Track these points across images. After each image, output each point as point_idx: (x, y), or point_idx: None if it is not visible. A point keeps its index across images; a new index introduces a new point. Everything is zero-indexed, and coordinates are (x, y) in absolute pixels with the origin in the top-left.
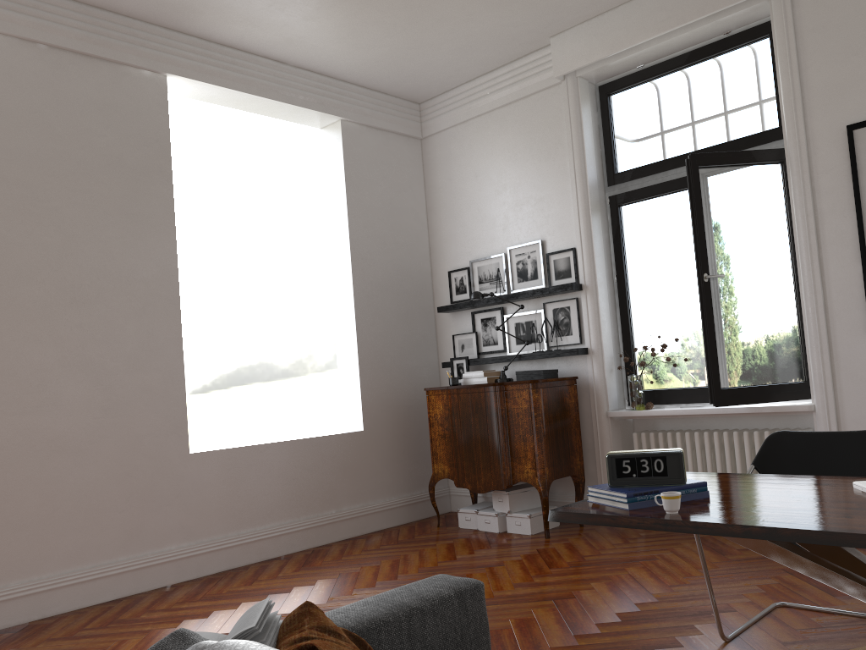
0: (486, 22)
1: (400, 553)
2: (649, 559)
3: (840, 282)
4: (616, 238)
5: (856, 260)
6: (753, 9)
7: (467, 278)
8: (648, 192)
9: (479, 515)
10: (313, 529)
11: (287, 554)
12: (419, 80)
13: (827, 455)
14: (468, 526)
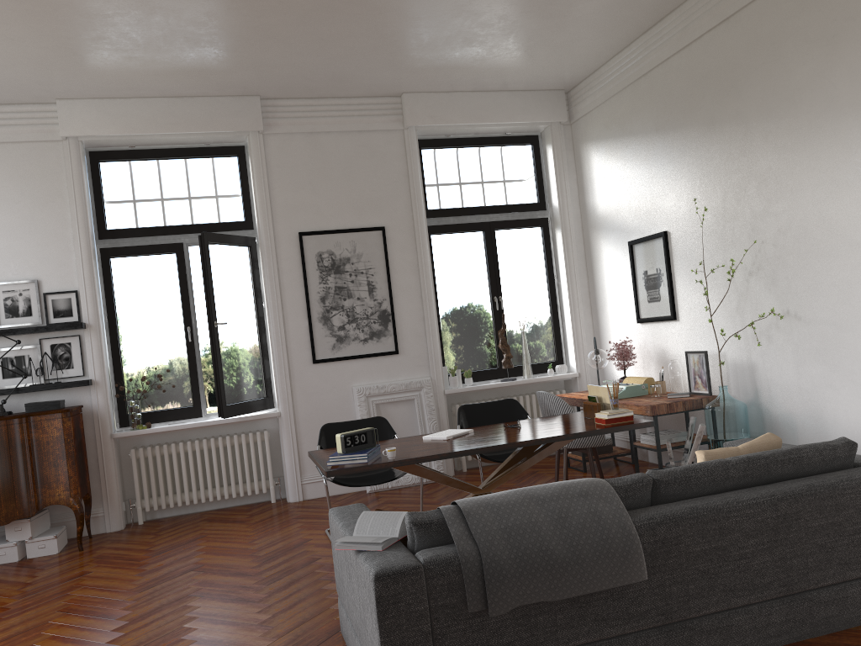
0: (19, 73)
1: None
2: (200, 536)
3: (295, 331)
4: (107, 284)
5: (304, 317)
6: (235, 137)
7: None
8: (139, 250)
9: None
10: None
11: None
12: None
13: None
14: None
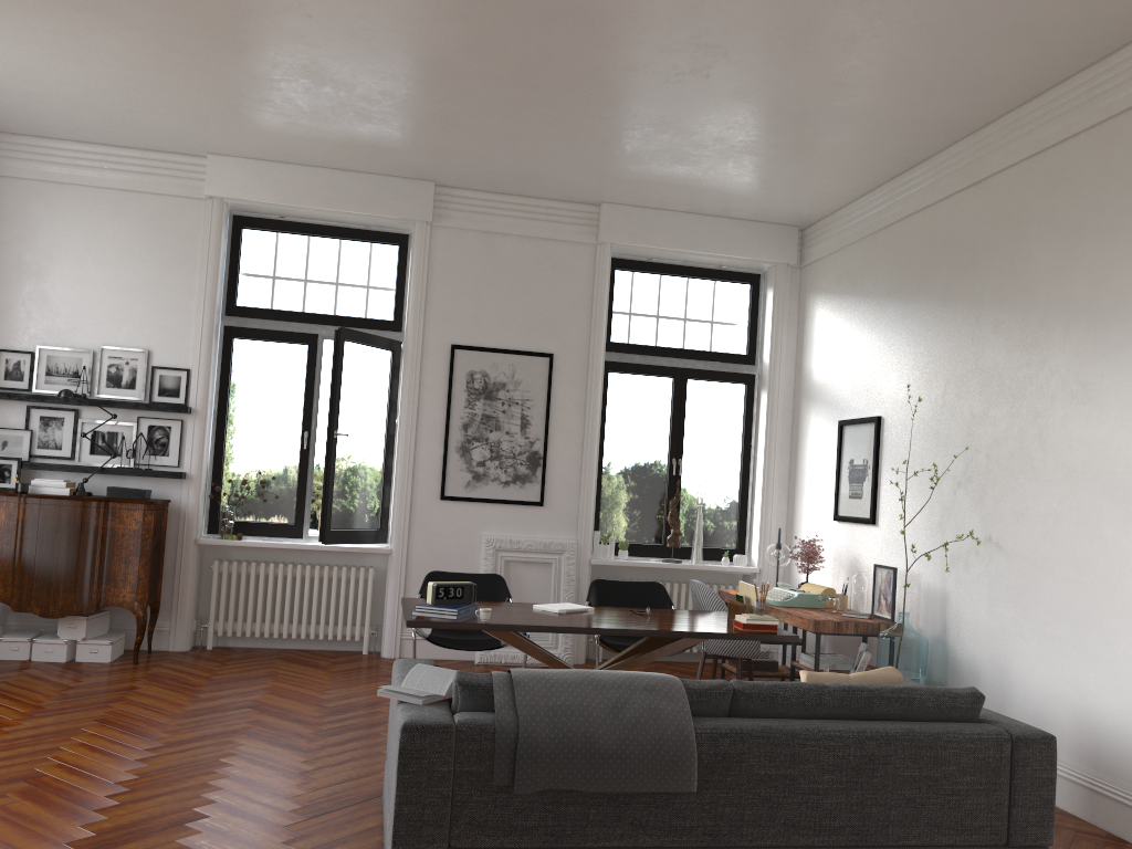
0: (172, 122)
1: None
2: (270, 674)
3: (426, 458)
4: (225, 368)
5: (440, 444)
6: (399, 223)
7: (29, 365)
8: (268, 335)
9: (38, 643)
10: None
11: None
12: (27, 119)
13: None
14: (15, 656)
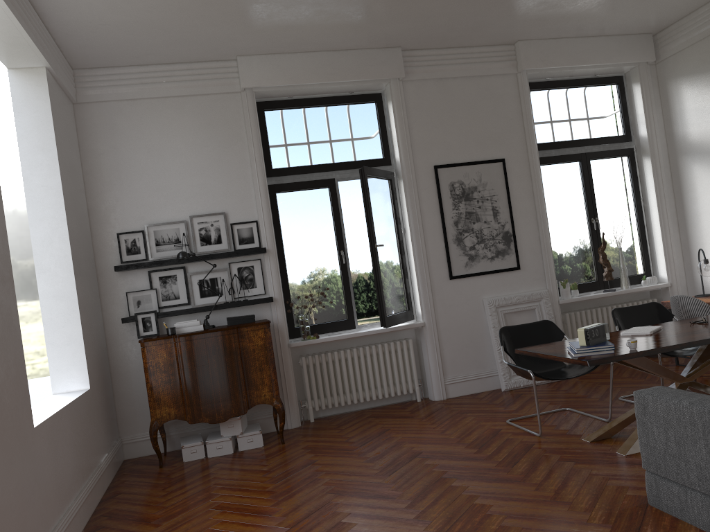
0: (223, 30)
1: (207, 485)
2: (385, 430)
3: (434, 251)
4: (275, 216)
5: (441, 239)
6: (377, 84)
7: (142, 240)
8: (299, 186)
9: (210, 443)
10: (89, 496)
11: (85, 527)
12: (107, 51)
13: (529, 335)
14: (195, 457)
